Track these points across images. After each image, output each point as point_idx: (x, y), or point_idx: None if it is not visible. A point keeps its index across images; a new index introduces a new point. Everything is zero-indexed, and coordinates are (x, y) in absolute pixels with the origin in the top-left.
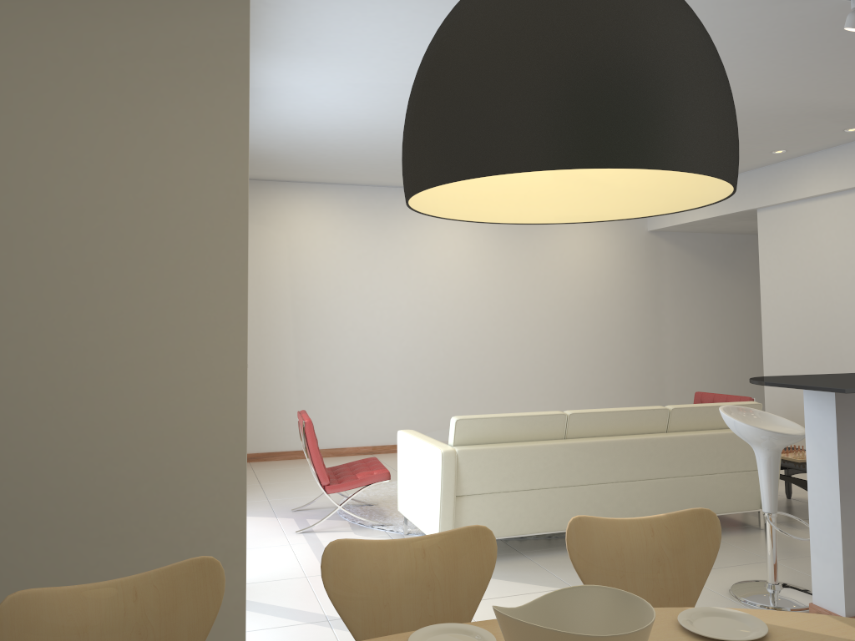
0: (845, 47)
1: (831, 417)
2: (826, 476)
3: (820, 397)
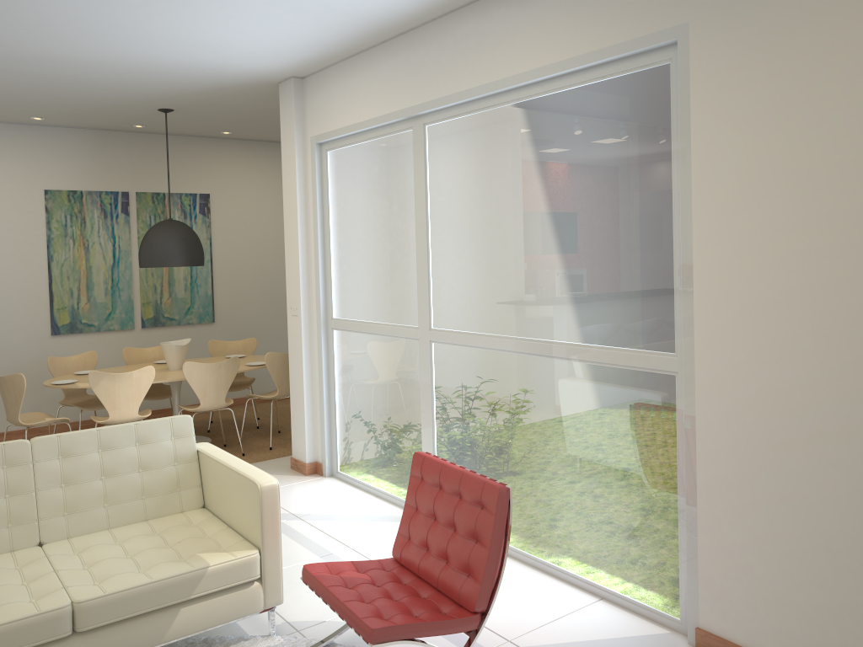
0: None
1: None
2: None
3: None
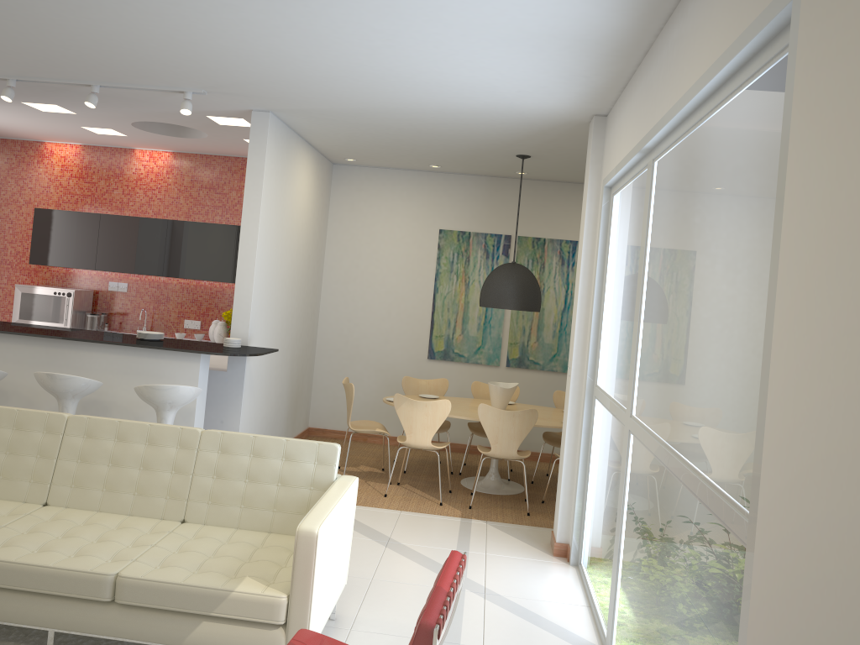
0: (77, 61)
1: (207, 372)
2: (201, 409)
3: (205, 361)
